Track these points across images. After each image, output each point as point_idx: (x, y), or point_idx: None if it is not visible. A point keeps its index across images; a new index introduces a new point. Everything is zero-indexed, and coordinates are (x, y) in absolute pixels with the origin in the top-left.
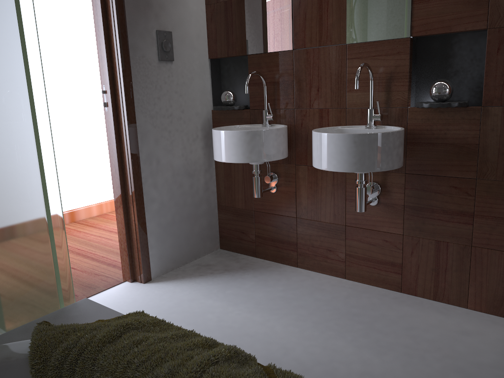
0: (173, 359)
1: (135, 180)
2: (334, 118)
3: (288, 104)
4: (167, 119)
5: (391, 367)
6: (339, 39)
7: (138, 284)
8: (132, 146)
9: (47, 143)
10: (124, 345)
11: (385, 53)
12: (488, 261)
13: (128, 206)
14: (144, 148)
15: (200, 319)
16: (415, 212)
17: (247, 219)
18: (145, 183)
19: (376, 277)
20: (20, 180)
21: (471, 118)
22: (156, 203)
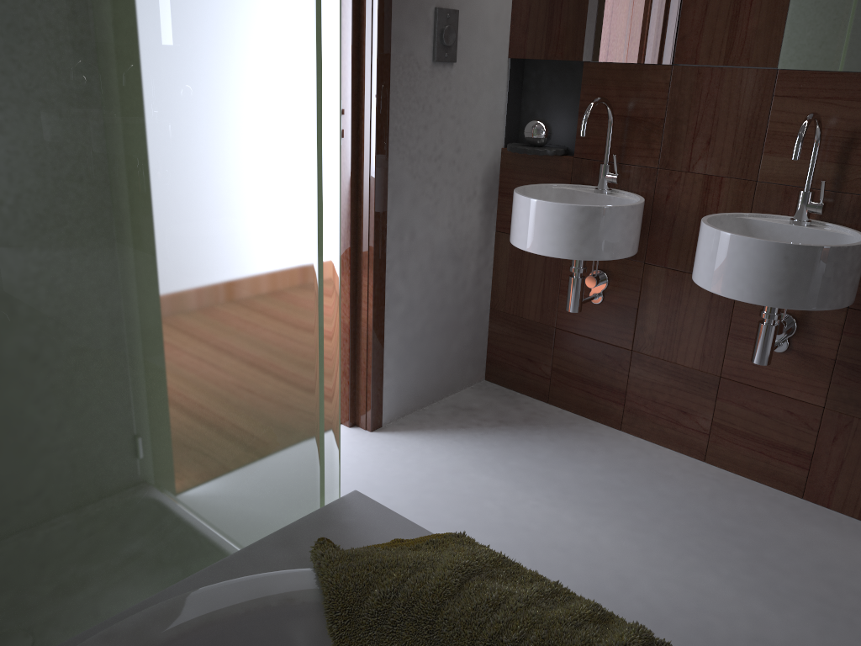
0: (561, 642)
1: (375, 266)
2: (731, 196)
3: (647, 159)
4: (433, 164)
5: (800, 634)
6: (766, 59)
7: (361, 431)
8: (377, 209)
9: (333, 251)
10: (475, 606)
11: (850, 96)
12: None
13: (358, 306)
14: (395, 213)
15: (474, 508)
16: (853, 375)
17: (541, 340)
18: (390, 270)
19: (761, 468)
20: (293, 311)
21: None
22: (402, 303)
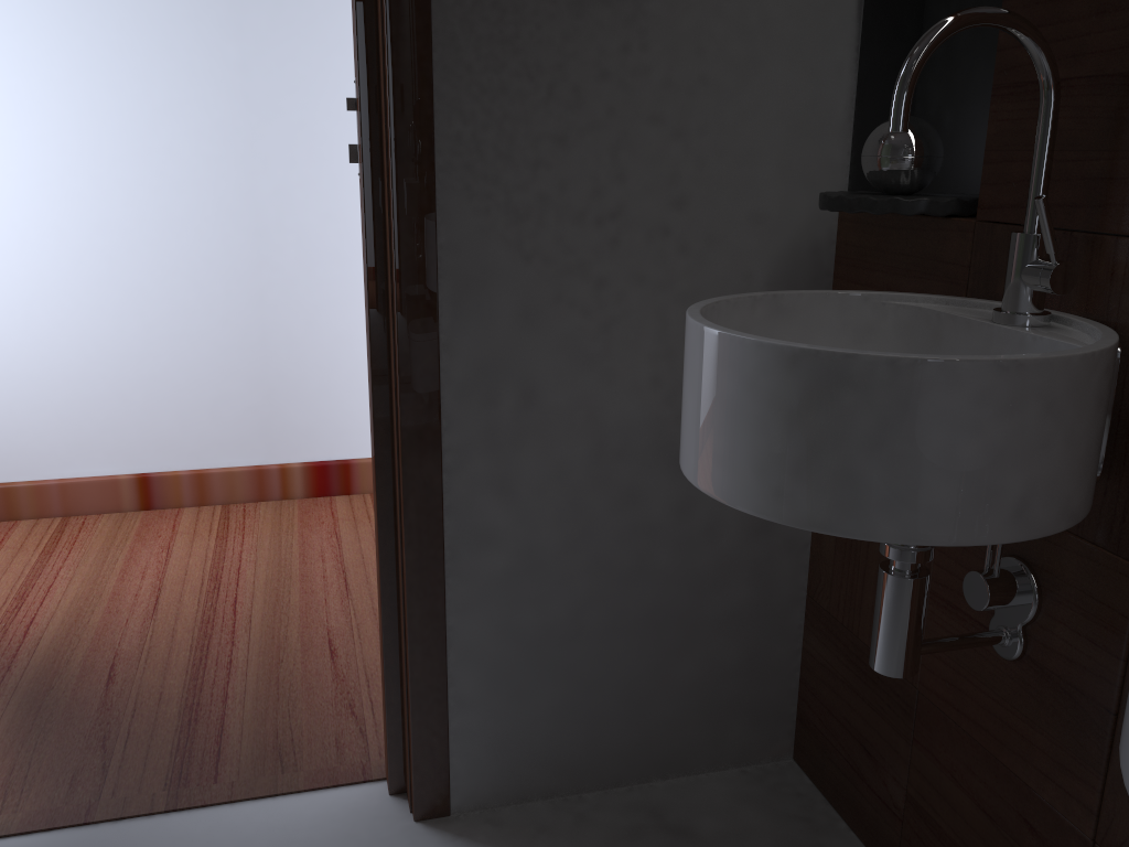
0: None
1: (408, 456)
2: None
3: None
4: (592, 231)
5: None
6: None
7: (398, 813)
8: (406, 324)
9: None
10: None
11: None
12: None
13: (397, 539)
14: (465, 339)
15: None
16: None
17: (888, 711)
18: (457, 471)
19: None
20: None
21: None
22: (500, 549)
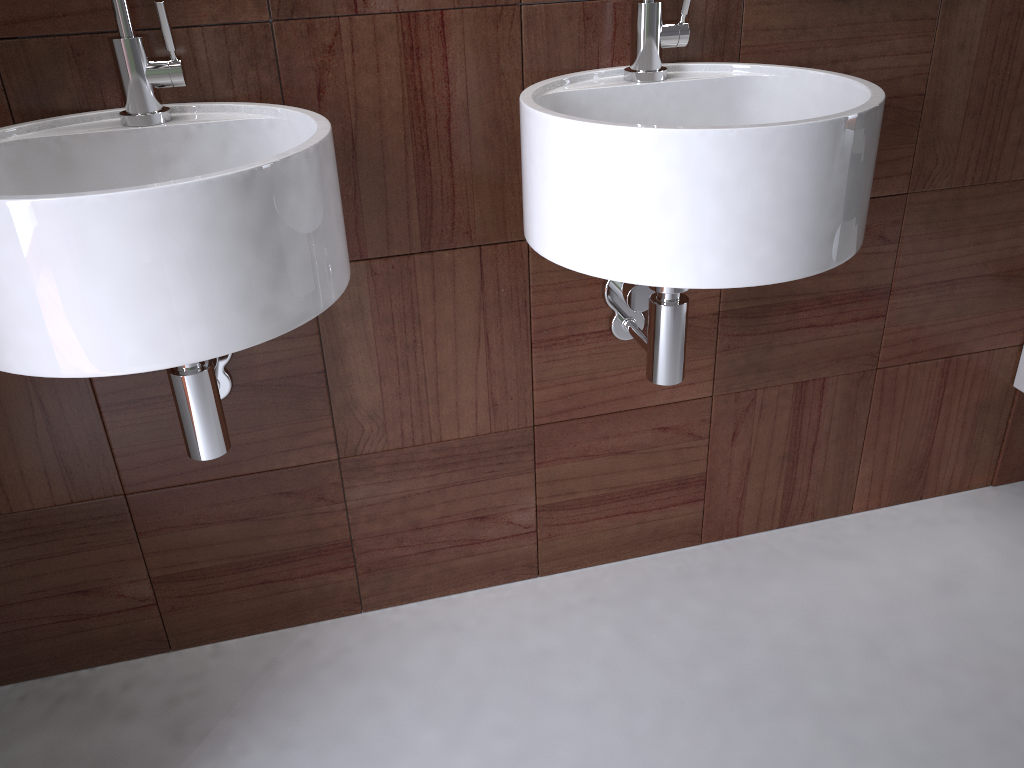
0: None
1: None
2: (474, 52)
3: (233, 0)
4: None
5: None
6: None
7: None
8: None
9: None
10: None
11: None
12: (909, 391)
13: None
14: None
15: None
16: (748, 325)
17: (95, 538)
18: None
19: (633, 535)
20: None
21: (916, 17)
22: None
